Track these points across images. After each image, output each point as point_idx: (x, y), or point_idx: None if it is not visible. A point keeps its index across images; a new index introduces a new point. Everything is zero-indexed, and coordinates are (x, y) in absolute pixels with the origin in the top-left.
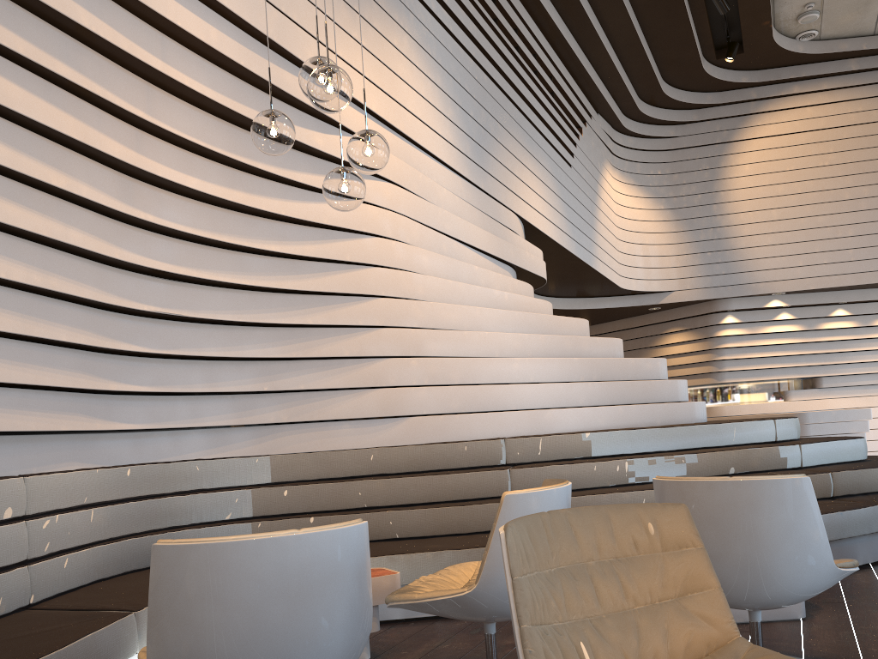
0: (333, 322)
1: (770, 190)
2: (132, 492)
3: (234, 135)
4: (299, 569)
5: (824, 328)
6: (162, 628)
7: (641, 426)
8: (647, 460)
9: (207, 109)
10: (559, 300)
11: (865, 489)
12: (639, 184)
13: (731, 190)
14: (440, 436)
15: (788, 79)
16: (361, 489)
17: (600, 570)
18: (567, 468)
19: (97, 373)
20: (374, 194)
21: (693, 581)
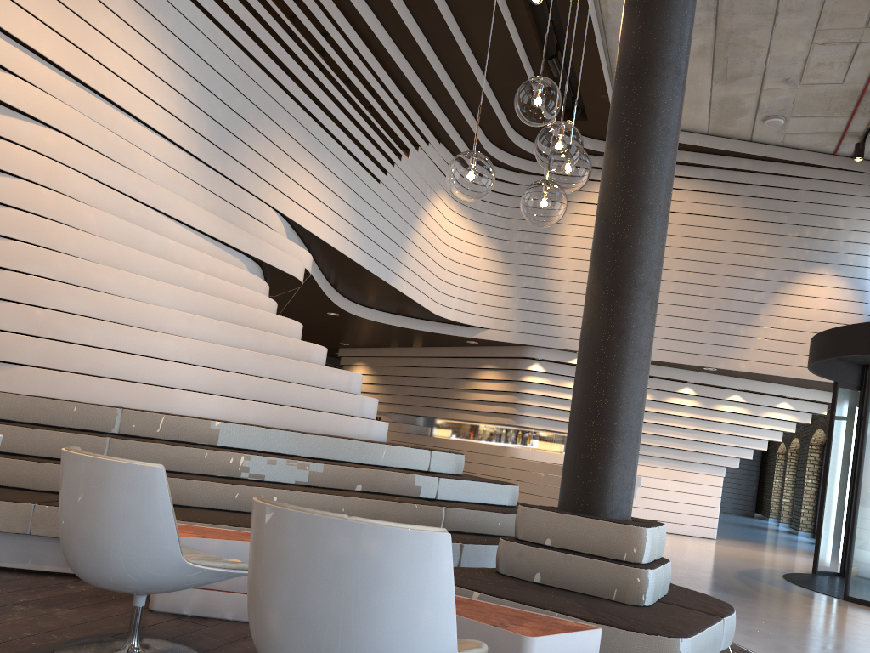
0: None
1: None
2: None
3: None
4: None
5: None
6: None
7: (298, 429)
8: (267, 459)
9: None
10: (377, 313)
11: (478, 530)
12: (476, 221)
13: (560, 247)
14: (52, 391)
15: None
16: None
17: None
18: (174, 450)
19: None
20: (27, 136)
21: None
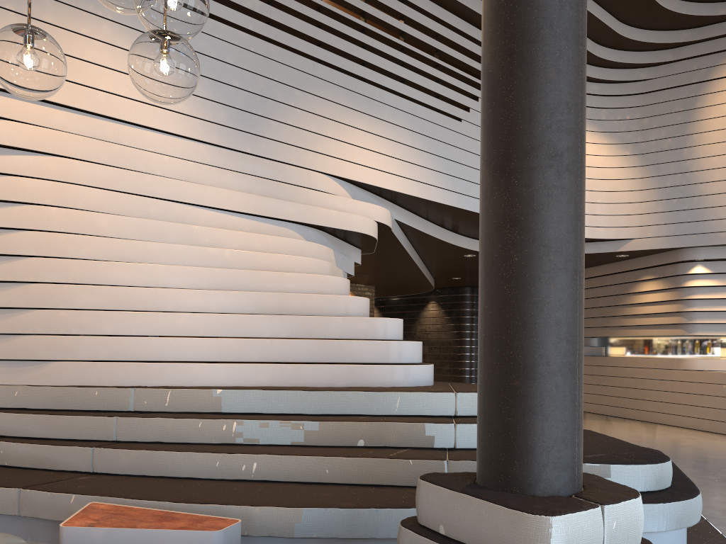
0: None
1: None
2: None
3: None
4: None
5: None
6: None
7: (316, 385)
8: (259, 422)
9: None
10: None
11: None
12: (602, 131)
13: (706, 133)
14: (82, 380)
15: None
16: None
17: None
18: (171, 422)
19: None
20: (29, 167)
21: None
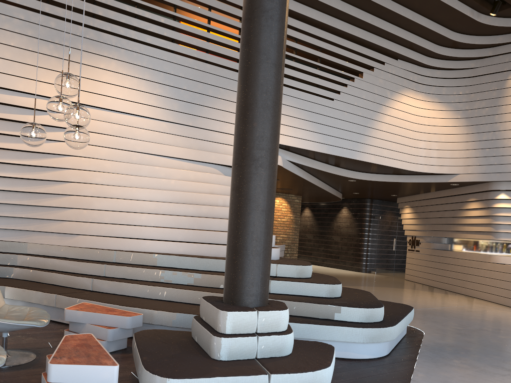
0: (48, 192)
1: None
2: None
3: None
4: None
5: None
6: None
7: (208, 255)
8: (172, 272)
9: None
10: (379, 175)
11: None
12: (442, 102)
13: (510, 105)
14: (92, 245)
15: None
16: (51, 262)
17: None
18: (130, 269)
19: None
20: None
21: None
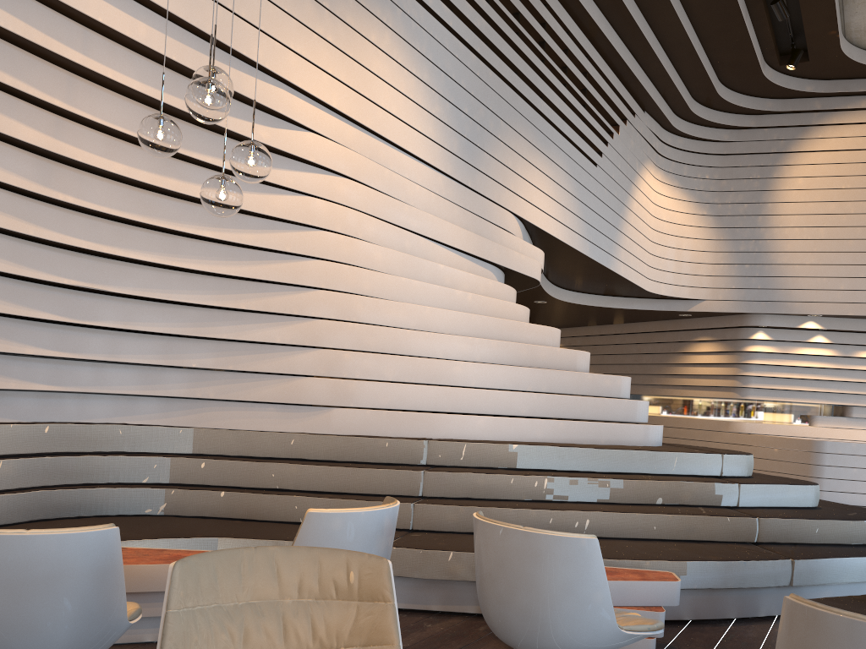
0: (267, 309)
1: (821, 207)
2: (48, 448)
3: None
4: (22, 566)
5: (860, 356)
6: None
7: (583, 442)
8: (569, 479)
9: (140, 99)
10: (585, 296)
11: (794, 539)
12: (683, 187)
13: (780, 203)
14: (364, 429)
15: (857, 92)
16: (275, 471)
17: (294, 609)
18: (482, 478)
19: (12, 338)
20: (325, 188)
21: (375, 634)
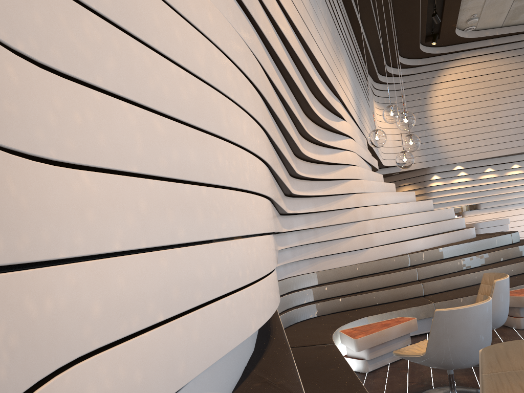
0: (339, 207)
1: (453, 109)
2: None
3: (317, 130)
4: (486, 314)
5: (481, 178)
6: (440, 340)
7: (454, 241)
8: (469, 258)
9: (312, 120)
10: None
11: None
12: None
13: (433, 110)
14: (382, 255)
15: (459, 50)
16: (357, 283)
17: None
18: (439, 265)
19: (277, 243)
20: (349, 145)
21: None
